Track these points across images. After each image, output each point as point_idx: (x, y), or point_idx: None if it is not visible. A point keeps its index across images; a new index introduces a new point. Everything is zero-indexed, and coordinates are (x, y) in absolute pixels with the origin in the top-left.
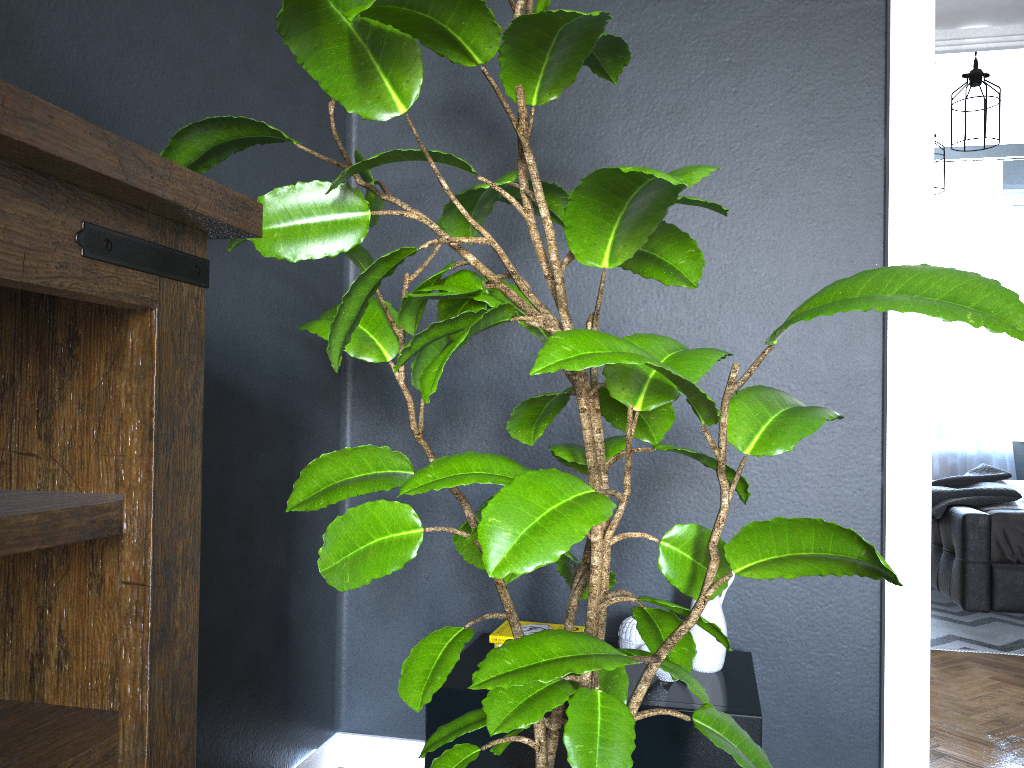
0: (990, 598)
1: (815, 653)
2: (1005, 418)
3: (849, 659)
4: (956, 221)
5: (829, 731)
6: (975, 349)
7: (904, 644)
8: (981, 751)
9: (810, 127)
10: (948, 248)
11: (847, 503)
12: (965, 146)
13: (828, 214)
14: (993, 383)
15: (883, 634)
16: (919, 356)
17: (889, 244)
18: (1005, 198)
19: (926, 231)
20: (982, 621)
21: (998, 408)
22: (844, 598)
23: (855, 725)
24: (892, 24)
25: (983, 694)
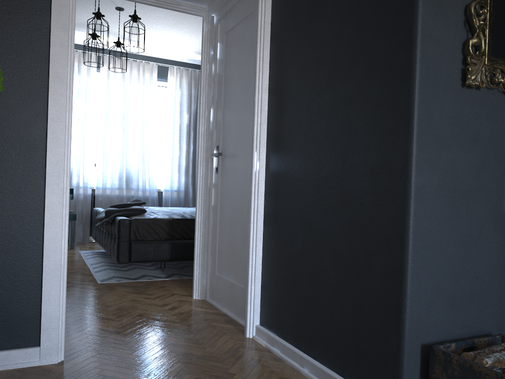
0: (129, 257)
1: (6, 284)
2: (155, 181)
3: (25, 285)
4: (137, 89)
5: (13, 323)
6: (143, 149)
7: (53, 274)
8: (105, 323)
9: (9, 3)
10: (133, 101)
11: (26, 205)
12: (143, 55)
13: (18, 53)
14: (150, 165)
15: (43, 270)
16: (64, 132)
17: (50, 73)
18: (159, 82)
19: (69, 70)
20: (131, 269)
21: (152, 176)
22: (23, 254)
23: (28, 318)
24: None
25: (117, 299)
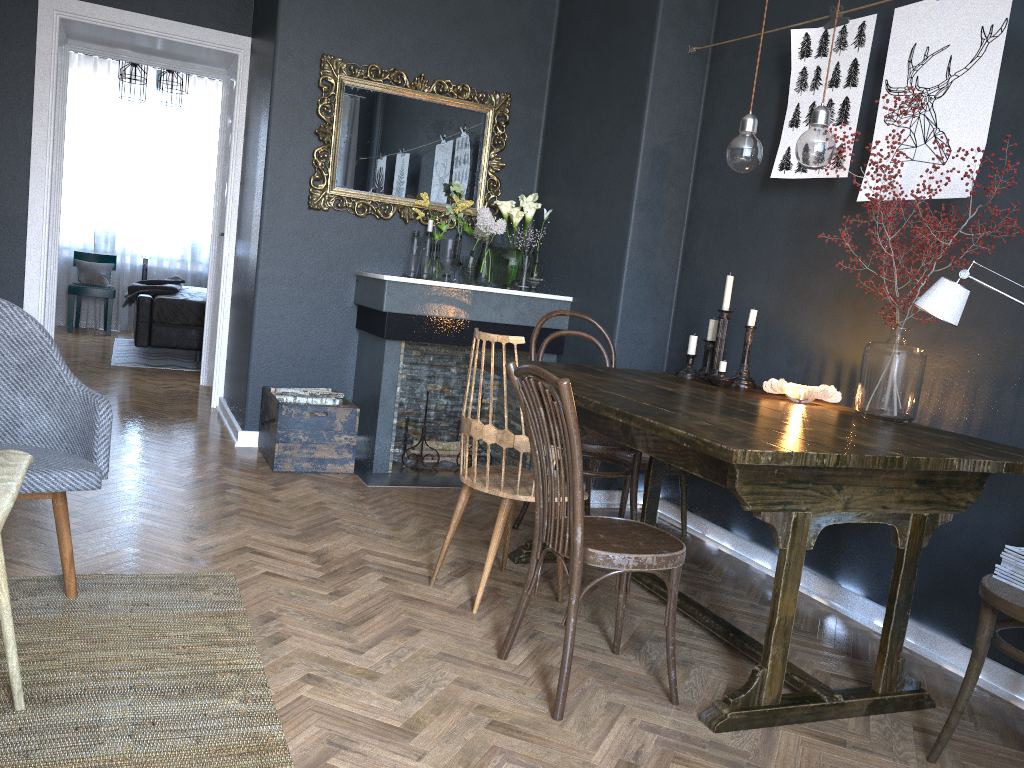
0: (149, 340)
1: None
2: None
3: None
4: (213, 121)
5: None
6: None
7: None
8: (91, 387)
9: None
10: (207, 138)
11: (10, 270)
12: None
13: (6, 145)
14: None
15: None
16: (42, 212)
17: (31, 163)
18: None
19: (48, 161)
20: (162, 359)
21: None
22: None
23: None
24: (36, 69)
25: (119, 376)
